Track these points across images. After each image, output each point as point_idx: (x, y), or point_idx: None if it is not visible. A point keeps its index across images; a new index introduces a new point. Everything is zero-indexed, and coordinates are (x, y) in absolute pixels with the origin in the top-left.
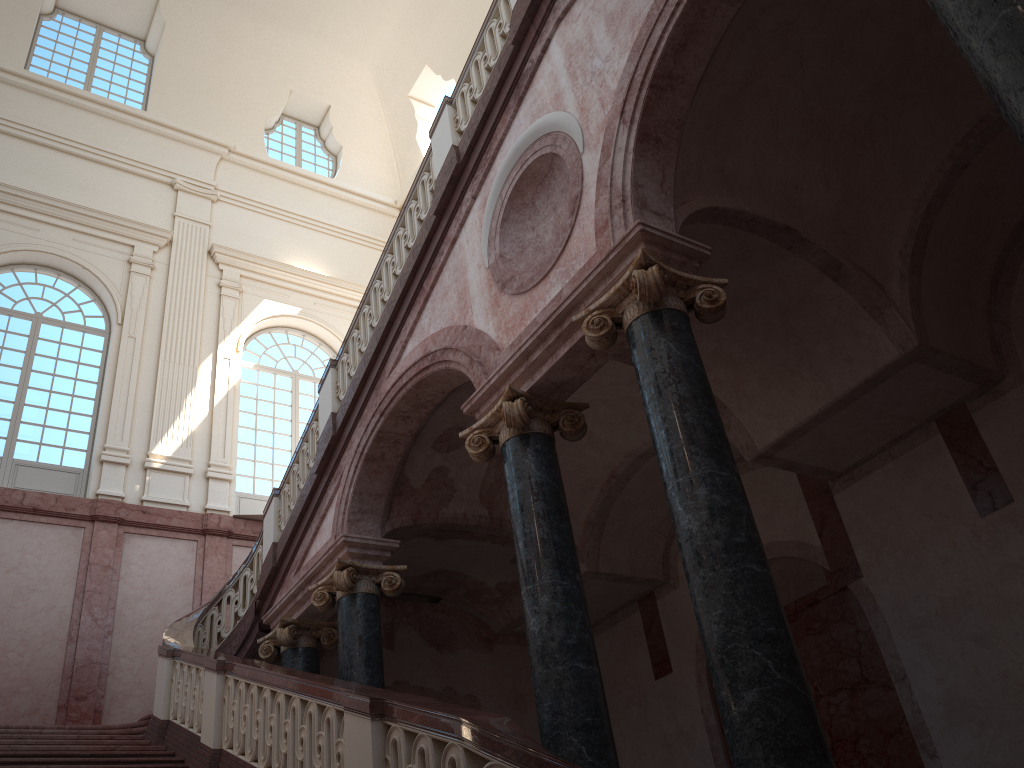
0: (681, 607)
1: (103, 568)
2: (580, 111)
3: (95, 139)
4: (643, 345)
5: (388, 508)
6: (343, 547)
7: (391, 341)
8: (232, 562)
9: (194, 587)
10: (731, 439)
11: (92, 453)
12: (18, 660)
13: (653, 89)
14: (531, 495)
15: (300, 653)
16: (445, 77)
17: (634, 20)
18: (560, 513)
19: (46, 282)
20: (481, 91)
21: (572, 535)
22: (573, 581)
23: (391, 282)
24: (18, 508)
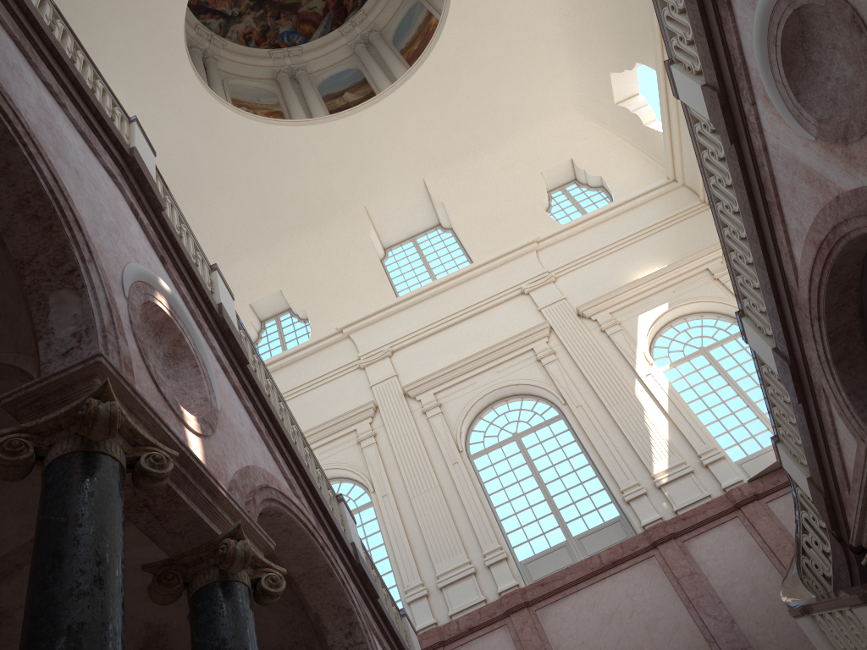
0: None
1: (689, 576)
2: None
3: (461, 303)
4: None
5: None
6: None
7: (776, 260)
8: (776, 516)
9: (764, 552)
10: None
11: (616, 500)
12: None
13: None
14: None
15: None
16: (629, 67)
17: None
18: None
19: (503, 411)
20: (689, 31)
21: None
22: None
23: (737, 220)
24: (602, 568)
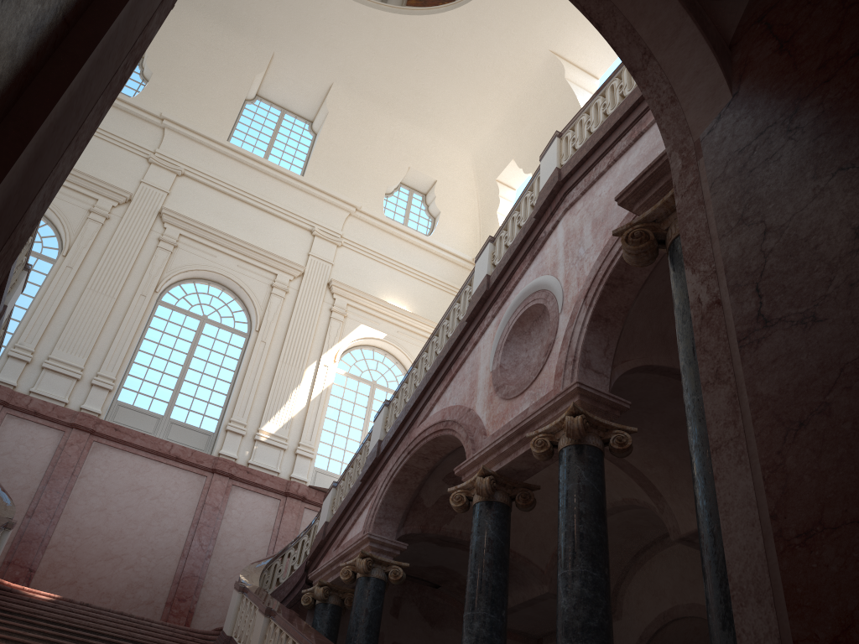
0: (620, 636)
1: (213, 508)
2: (565, 282)
3: (265, 193)
4: (565, 467)
5: (404, 518)
6: (367, 541)
7: (424, 401)
8: (302, 520)
9: (272, 534)
10: (663, 520)
11: (221, 422)
12: (147, 563)
13: (608, 286)
14: (483, 547)
15: (328, 608)
16: (525, 171)
17: (607, 230)
18: (501, 564)
19: (214, 293)
20: (511, 241)
21: (507, 581)
22: (499, 616)
23: (433, 357)
24: (166, 455)
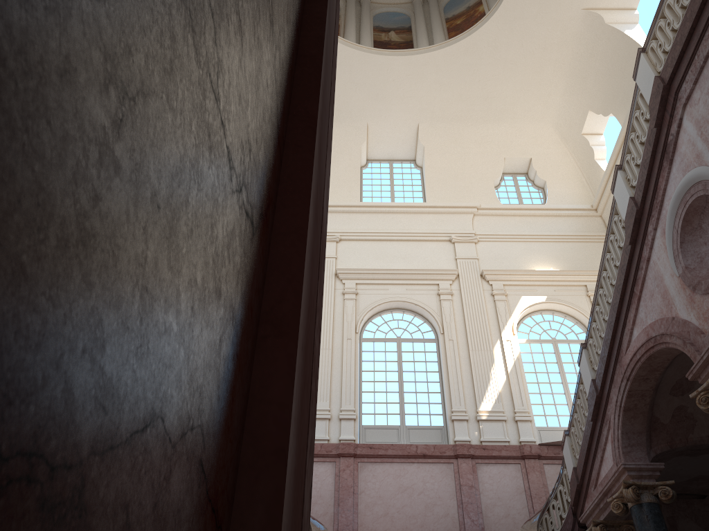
0: None
1: (469, 487)
2: None
3: (403, 227)
4: None
5: (648, 440)
6: (624, 471)
7: (621, 329)
8: (545, 475)
9: (525, 495)
10: None
11: (445, 415)
12: None
13: None
14: None
15: None
16: (604, 114)
17: None
18: None
19: (397, 317)
20: (640, 158)
21: None
22: None
23: (610, 289)
24: (415, 455)
